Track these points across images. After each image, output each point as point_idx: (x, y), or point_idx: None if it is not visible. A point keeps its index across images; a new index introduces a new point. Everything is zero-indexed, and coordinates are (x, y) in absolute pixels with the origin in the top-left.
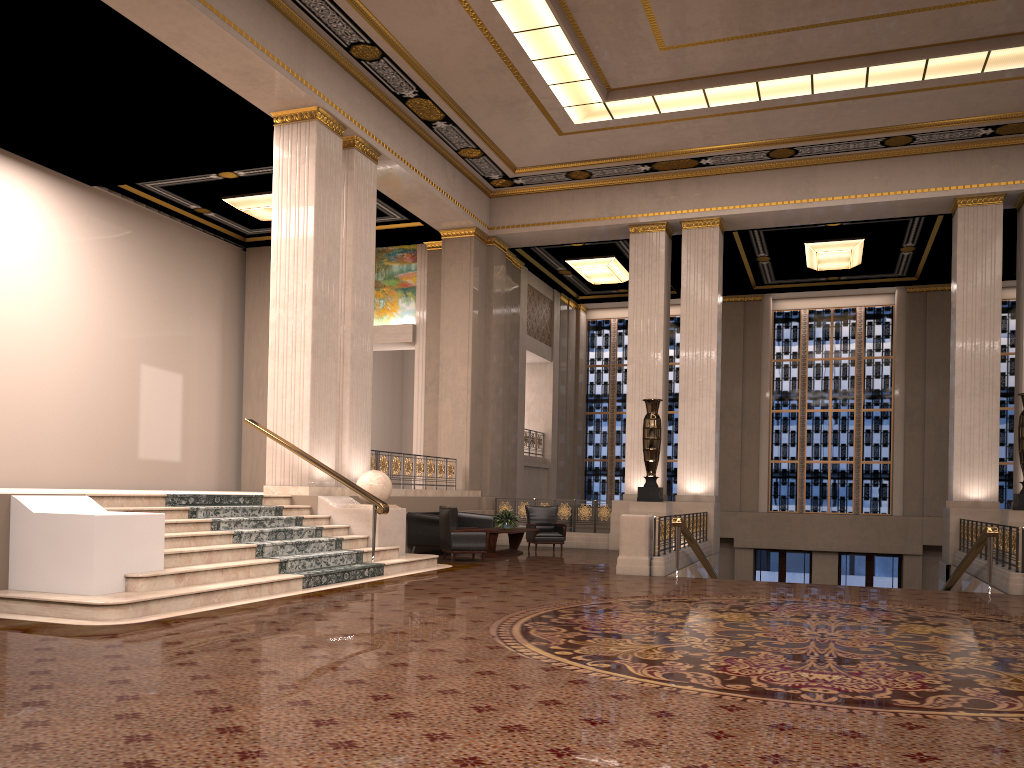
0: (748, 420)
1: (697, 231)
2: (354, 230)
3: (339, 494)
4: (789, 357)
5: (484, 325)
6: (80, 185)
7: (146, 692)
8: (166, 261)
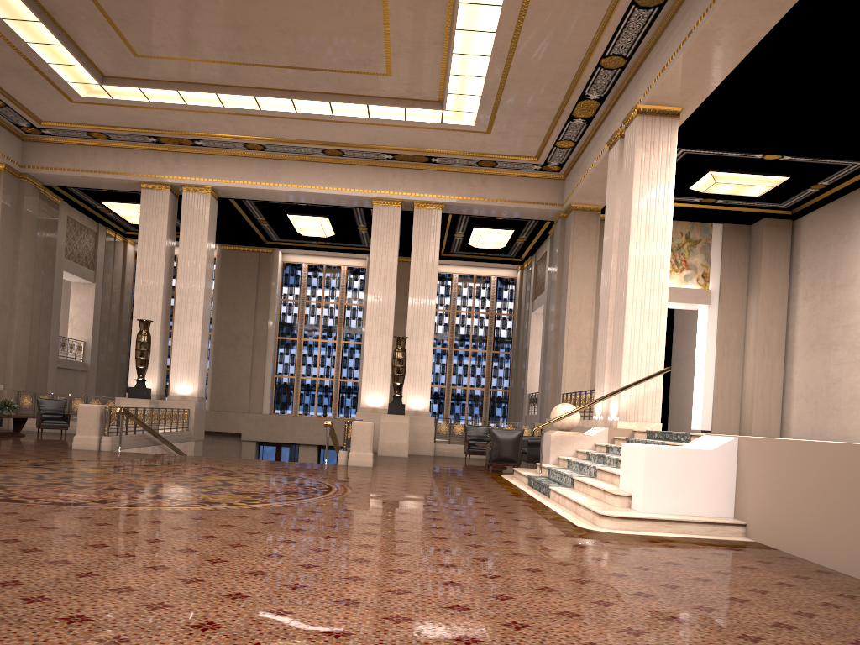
0: (258, 343)
1: (194, 194)
2: None
3: None
4: (292, 298)
5: (13, 246)
6: None
7: None
8: None
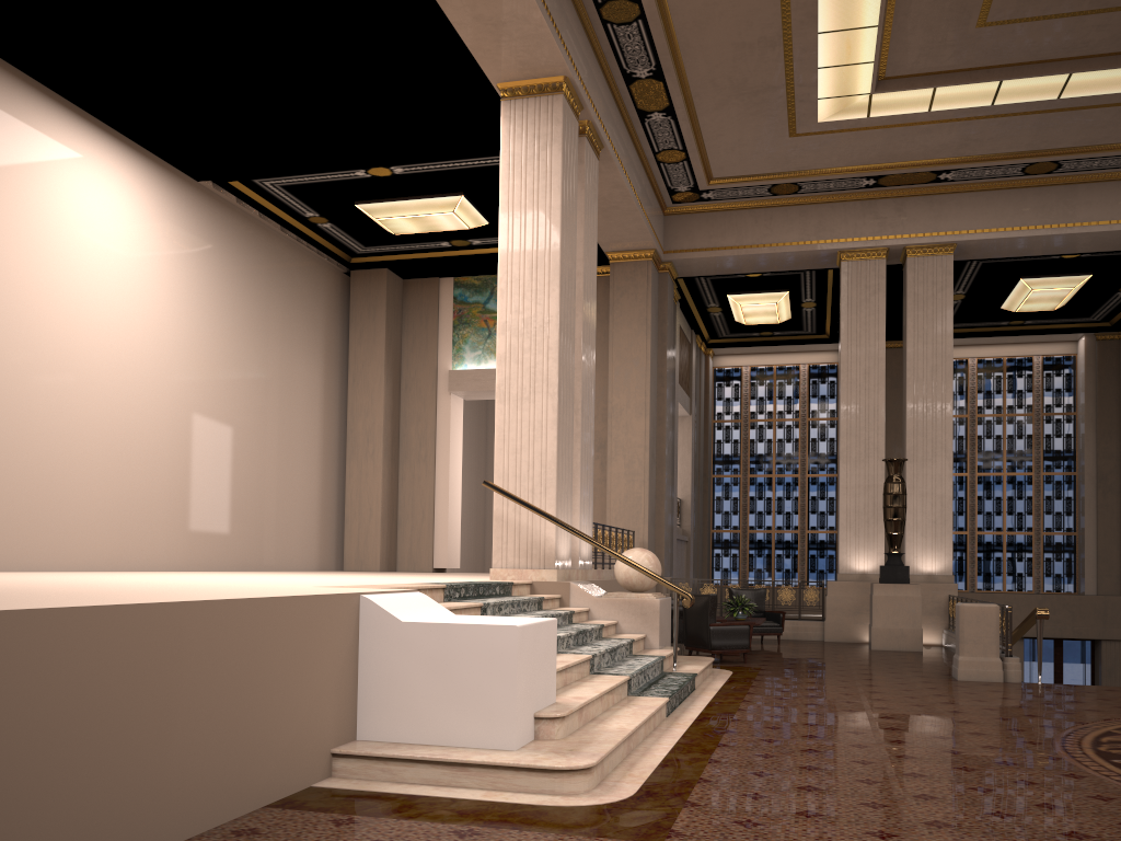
0: None
1: (926, 259)
2: (584, 240)
3: (575, 579)
4: (955, 412)
5: (656, 368)
6: (186, 179)
7: None
8: (271, 282)
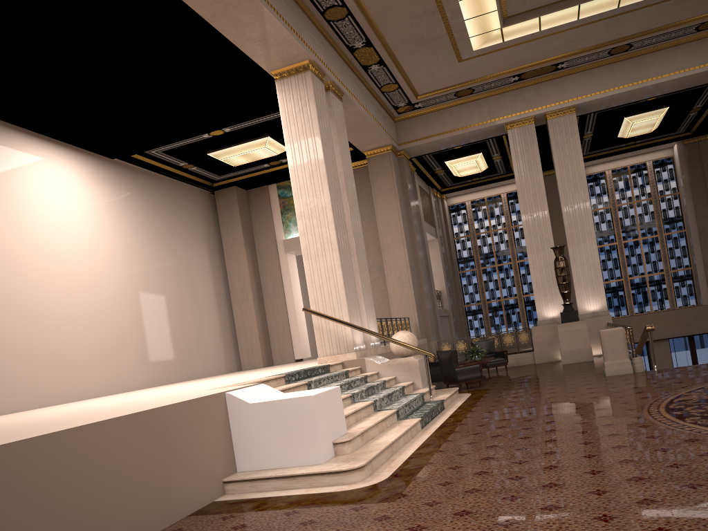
0: None
1: (559, 119)
2: (340, 153)
3: (369, 355)
4: (603, 206)
5: (406, 216)
6: (105, 159)
7: None
8: (167, 208)
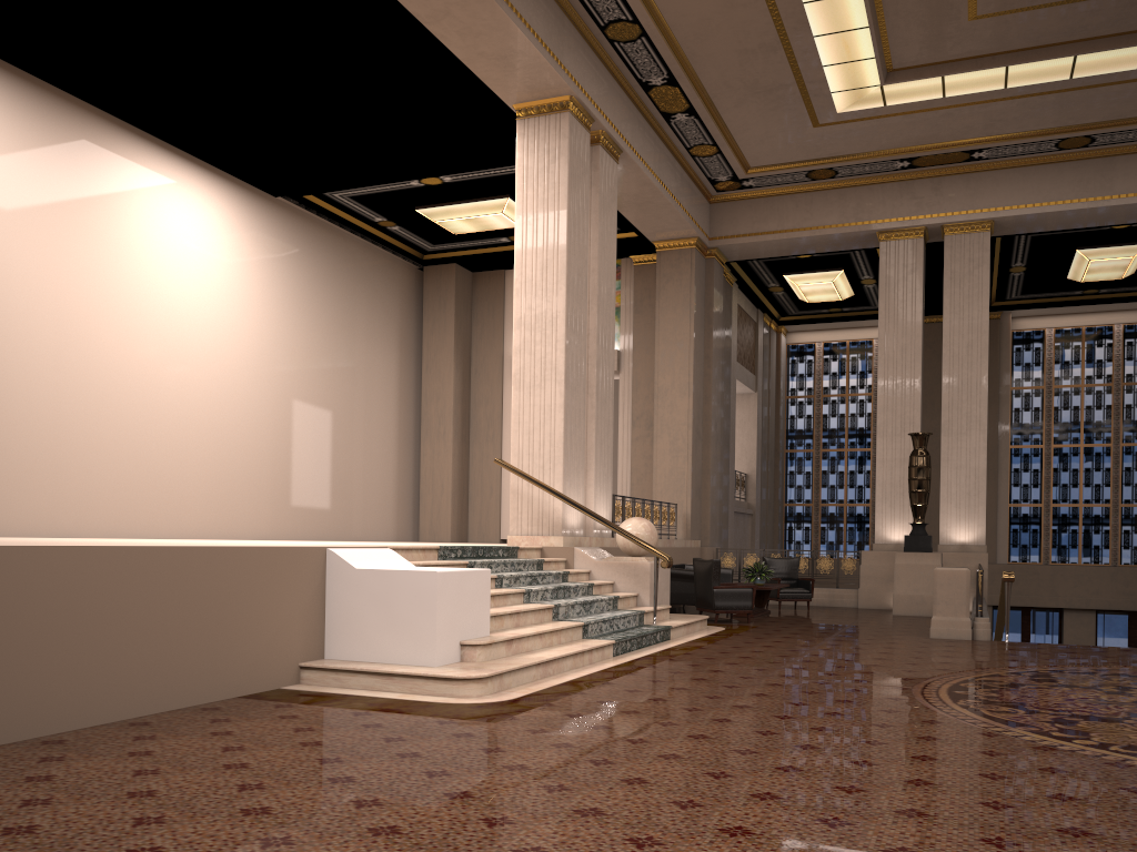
0: None
1: (963, 237)
2: (599, 240)
3: (587, 545)
4: (1031, 384)
5: (703, 350)
6: (264, 196)
7: (694, 796)
8: (346, 282)
